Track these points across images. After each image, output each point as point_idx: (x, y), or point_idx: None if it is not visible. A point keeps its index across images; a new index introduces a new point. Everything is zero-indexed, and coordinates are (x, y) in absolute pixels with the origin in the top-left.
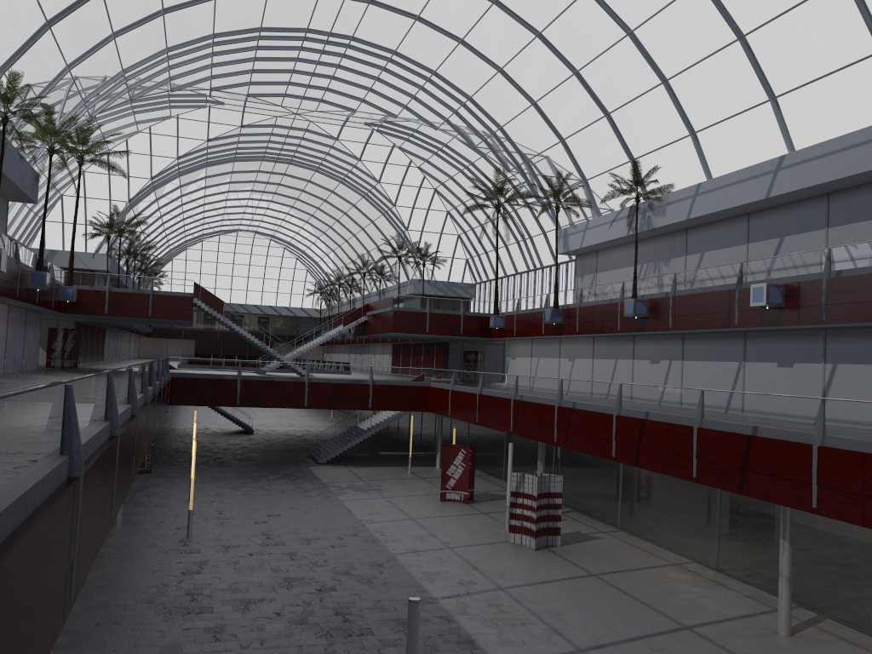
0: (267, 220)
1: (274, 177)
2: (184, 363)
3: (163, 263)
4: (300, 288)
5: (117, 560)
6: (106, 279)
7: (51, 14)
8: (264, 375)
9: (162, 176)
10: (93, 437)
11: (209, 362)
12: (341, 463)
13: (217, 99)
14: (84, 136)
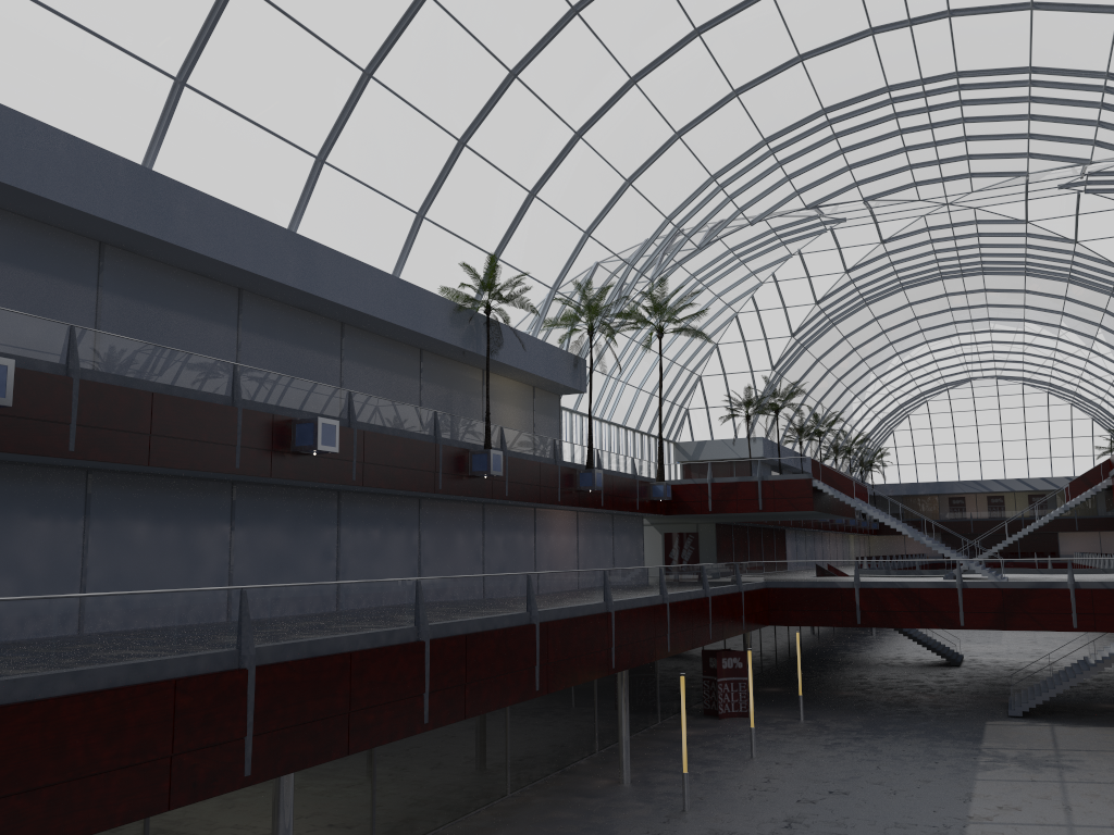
0: (1002, 358)
1: (973, 297)
2: (781, 568)
3: (869, 438)
4: (1085, 446)
5: (564, 831)
6: (706, 469)
7: (529, 182)
8: (892, 581)
9: (806, 330)
10: (93, 669)
11: (813, 565)
12: (1049, 718)
13: (833, 216)
14: (658, 304)
